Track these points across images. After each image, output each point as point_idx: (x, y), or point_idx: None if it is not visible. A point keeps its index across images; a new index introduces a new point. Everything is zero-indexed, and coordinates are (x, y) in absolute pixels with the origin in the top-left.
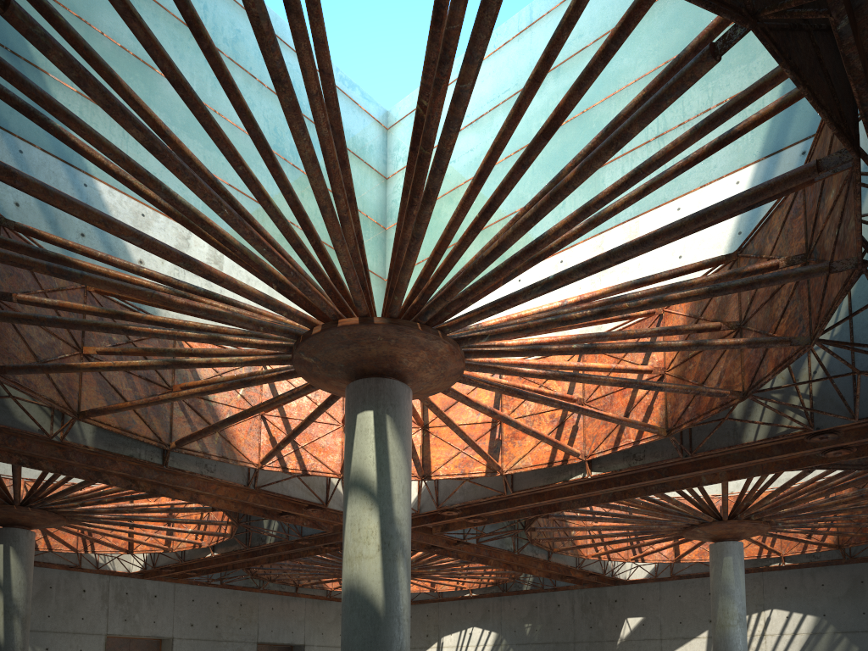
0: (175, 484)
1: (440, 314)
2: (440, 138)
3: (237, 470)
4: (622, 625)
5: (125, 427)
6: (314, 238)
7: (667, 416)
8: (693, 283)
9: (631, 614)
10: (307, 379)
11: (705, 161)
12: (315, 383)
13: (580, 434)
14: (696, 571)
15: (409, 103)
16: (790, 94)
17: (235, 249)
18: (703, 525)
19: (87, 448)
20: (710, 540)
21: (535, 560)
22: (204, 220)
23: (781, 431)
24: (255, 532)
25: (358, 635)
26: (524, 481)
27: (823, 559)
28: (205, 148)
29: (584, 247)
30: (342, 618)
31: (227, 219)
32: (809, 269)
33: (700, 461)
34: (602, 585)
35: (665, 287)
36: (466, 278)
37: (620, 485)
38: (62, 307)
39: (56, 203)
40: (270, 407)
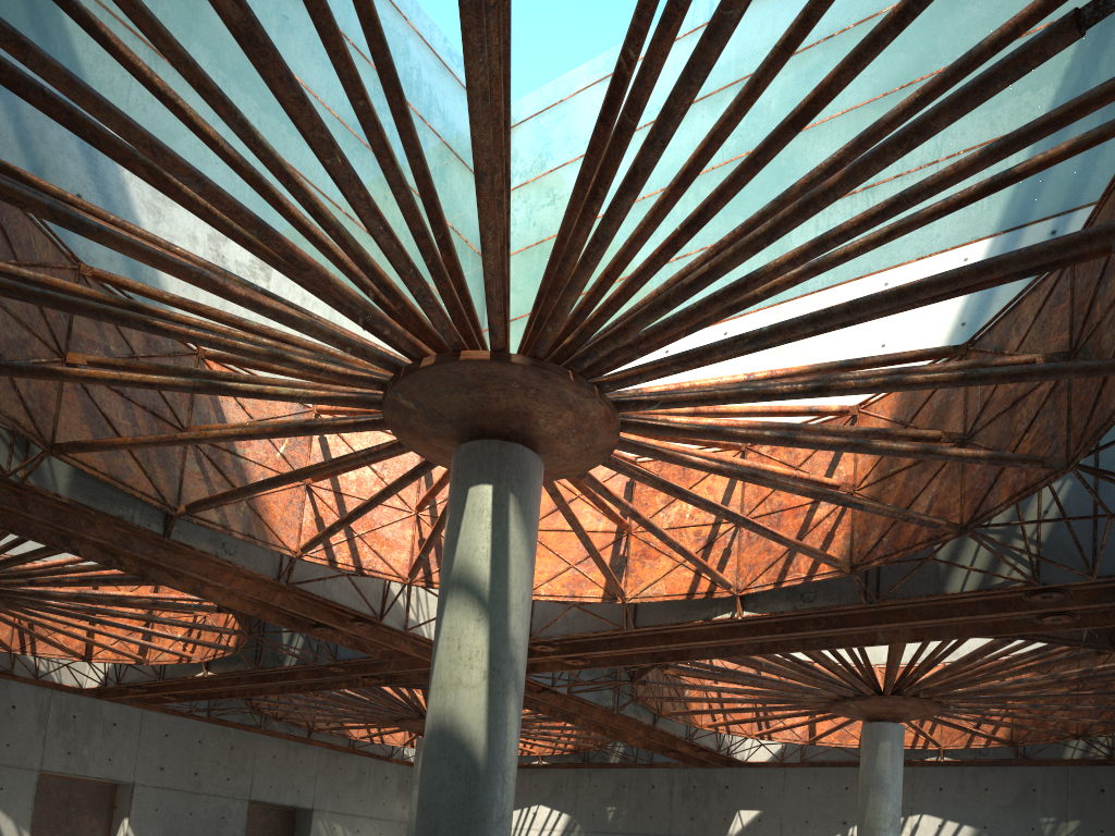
0: (176, 566)
1: (598, 365)
2: (672, 92)
3: (266, 557)
4: (733, 818)
5: (117, 475)
6: (442, 230)
7: (852, 548)
8: (927, 371)
9: (746, 806)
10: (397, 433)
11: (926, 227)
12: (408, 441)
13: (732, 560)
14: (833, 758)
15: (536, 102)
16: (1089, 134)
17: (329, 227)
18: (858, 699)
19: (58, 498)
20: (864, 719)
21: (635, 724)
22: (292, 177)
23: (996, 583)
24: (270, 649)
25: (445, 792)
26: (651, 614)
27: (991, 757)
28: (261, 109)
29: (757, 319)
30: (422, 767)
31: (338, 172)
32: (1097, 365)
33: (883, 612)
34: (711, 765)
35: (891, 371)
36: (653, 313)
37: (776, 633)
38: (49, 285)
39: (84, 105)
40: (334, 469)
